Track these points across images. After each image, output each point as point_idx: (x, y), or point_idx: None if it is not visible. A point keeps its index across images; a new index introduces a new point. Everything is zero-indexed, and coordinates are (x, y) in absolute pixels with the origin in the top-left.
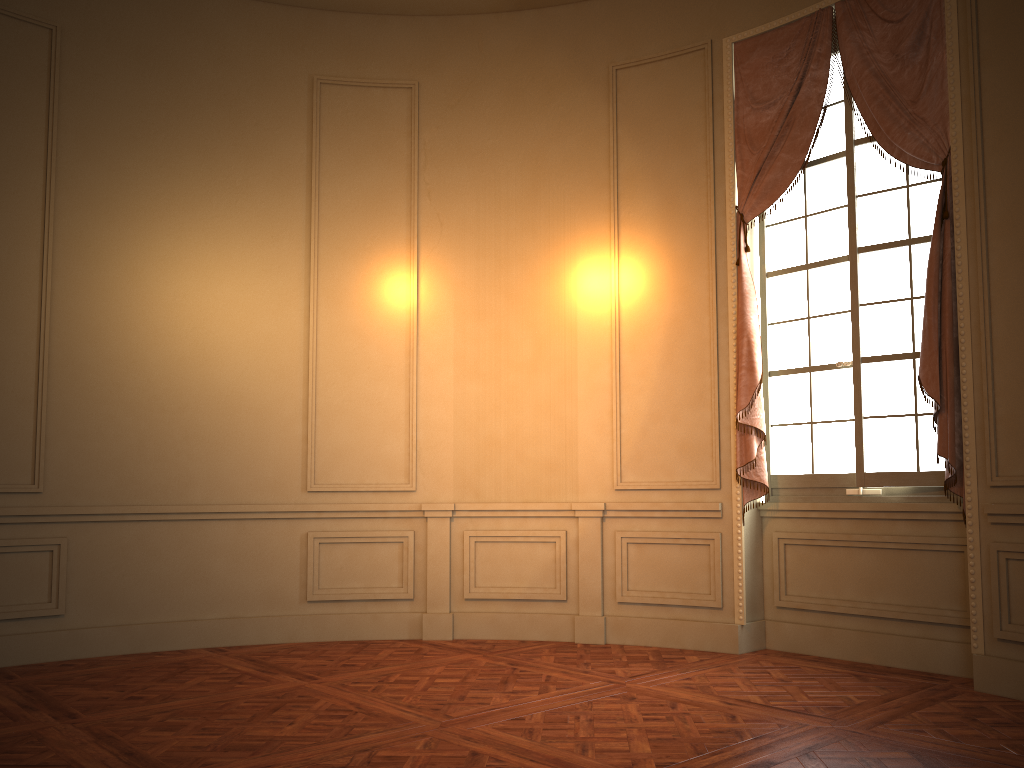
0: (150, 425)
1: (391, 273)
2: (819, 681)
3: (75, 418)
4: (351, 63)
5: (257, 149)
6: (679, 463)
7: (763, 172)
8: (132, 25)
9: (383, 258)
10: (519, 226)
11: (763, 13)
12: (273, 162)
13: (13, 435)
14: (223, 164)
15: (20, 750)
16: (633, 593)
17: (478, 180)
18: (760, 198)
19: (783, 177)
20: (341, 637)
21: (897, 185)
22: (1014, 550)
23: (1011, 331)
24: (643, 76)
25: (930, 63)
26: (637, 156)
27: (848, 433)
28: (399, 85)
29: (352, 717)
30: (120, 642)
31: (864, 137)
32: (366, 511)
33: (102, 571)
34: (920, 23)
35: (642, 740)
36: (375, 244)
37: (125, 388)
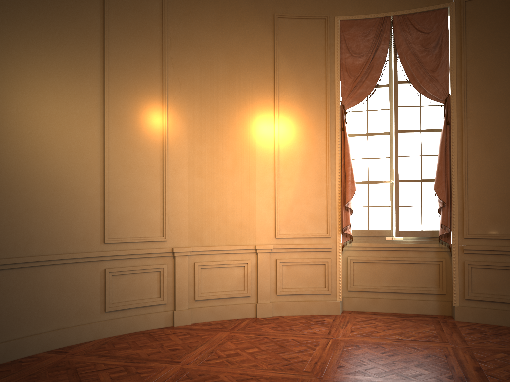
0: (3, 201)
1: (151, 109)
2: (400, 324)
3: None
4: None
5: (69, 13)
6: (309, 225)
7: (356, 87)
8: None
9: (146, 99)
10: (224, 92)
11: (356, 10)
12: (79, 25)
13: None
14: (47, 19)
15: None
16: (285, 290)
17: (201, 62)
18: (353, 99)
19: (365, 91)
20: (126, 331)
21: (416, 105)
22: (476, 264)
23: (476, 175)
24: (292, 24)
25: (442, 56)
26: (288, 66)
27: (386, 212)
28: None
29: None
30: None
31: (402, 80)
32: (139, 254)
33: None
34: (439, 37)
35: (413, 367)
36: (142, 90)
37: None
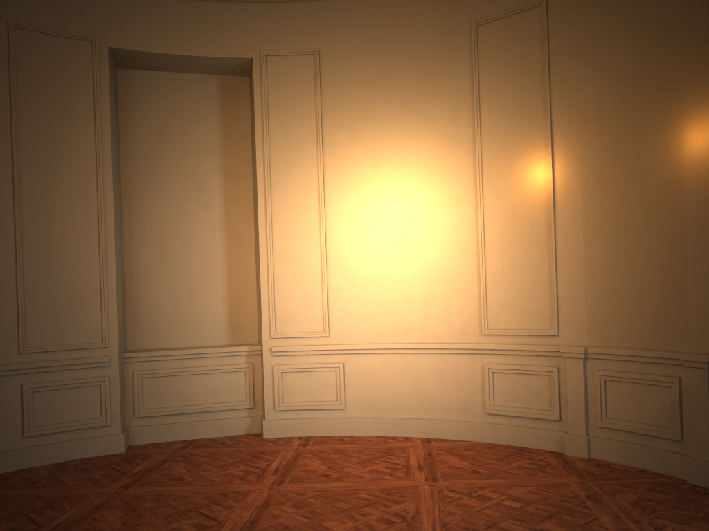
0: (384, 292)
1: (533, 162)
2: None
3: (343, 291)
4: (497, 1)
5: (438, 90)
6: None
7: None
8: (358, 32)
9: (527, 151)
10: (631, 99)
11: None
12: (448, 97)
13: (312, 303)
14: (417, 108)
15: (224, 504)
16: None
17: (596, 67)
18: None
19: None
20: (509, 442)
21: None
22: None
23: None
24: None
25: None
26: None
27: None
28: (531, 6)
29: (395, 525)
30: (375, 428)
31: None
32: (522, 350)
33: (363, 383)
34: None
35: None
36: (521, 141)
37: (369, 269)
